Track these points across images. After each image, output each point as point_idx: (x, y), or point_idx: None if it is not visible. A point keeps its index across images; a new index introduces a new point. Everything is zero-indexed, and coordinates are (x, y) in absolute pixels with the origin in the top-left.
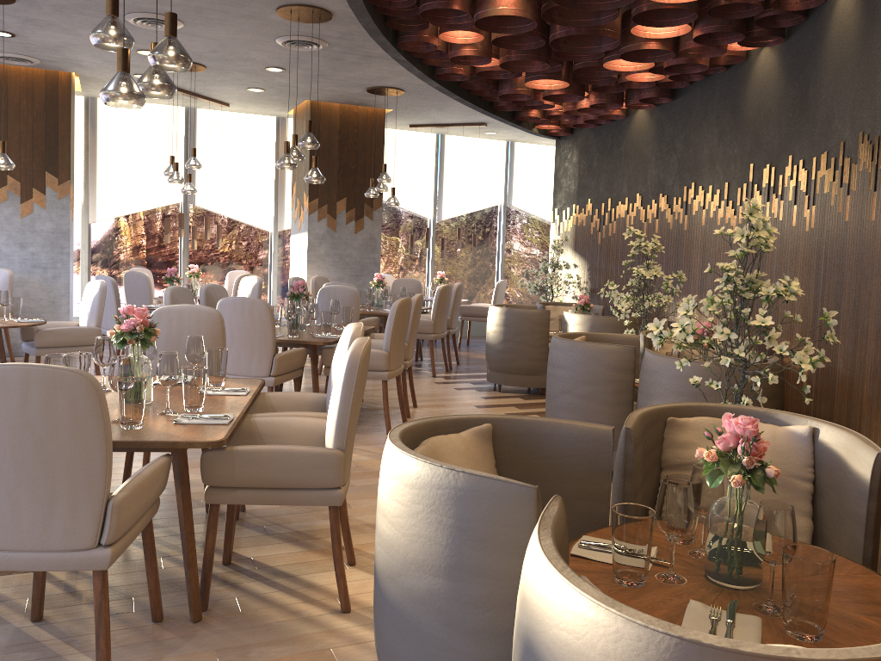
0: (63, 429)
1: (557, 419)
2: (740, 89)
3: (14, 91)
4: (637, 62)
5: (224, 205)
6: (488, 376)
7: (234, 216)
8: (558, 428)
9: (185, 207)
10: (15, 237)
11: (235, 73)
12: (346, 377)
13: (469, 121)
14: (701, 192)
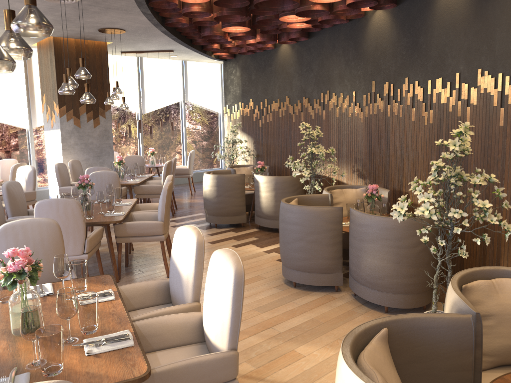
0: None
1: (427, 313)
2: (360, 34)
3: None
4: (304, 17)
5: None
6: (207, 219)
7: None
8: (433, 321)
9: None
10: None
11: None
12: (235, 292)
13: (162, 49)
14: (334, 96)
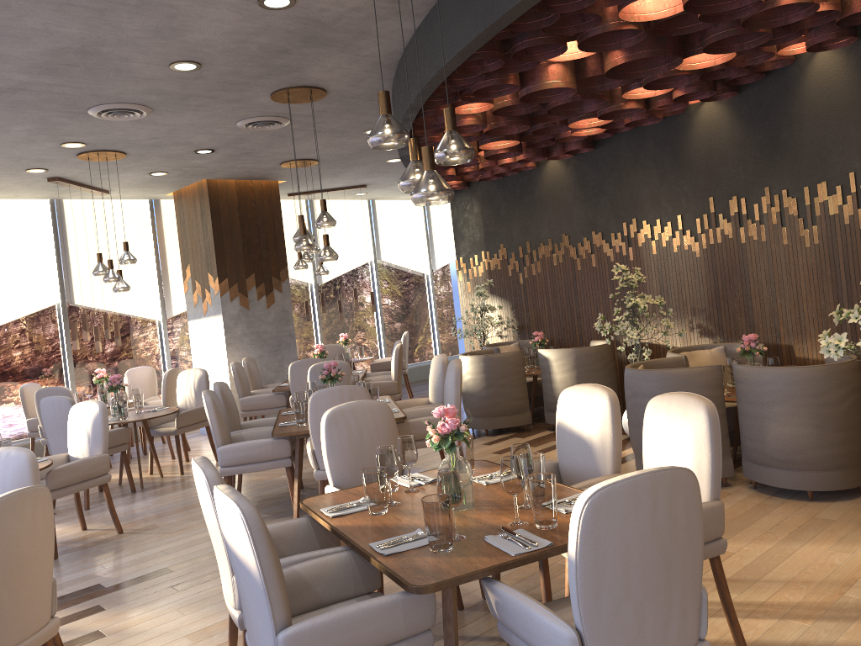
0: (680, 529)
1: None
2: (680, 136)
3: None
4: (606, 120)
5: (106, 299)
6: (472, 423)
7: (119, 309)
8: None
9: (64, 308)
10: None
11: (153, 158)
12: (712, 431)
13: (351, 185)
14: (646, 226)
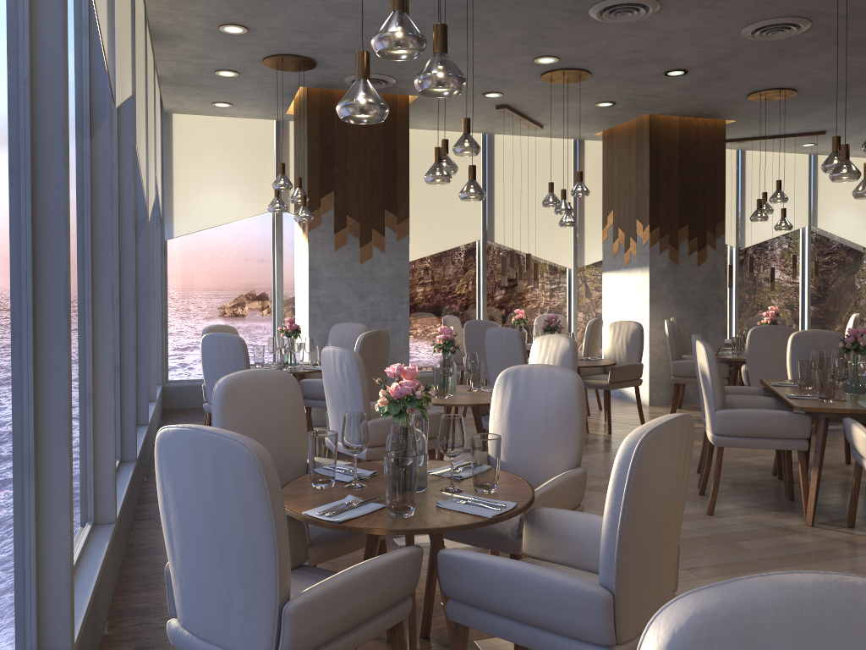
0: None
1: None
2: None
3: None
4: None
5: (523, 241)
6: None
7: (533, 253)
8: None
9: (484, 245)
10: (354, 285)
11: (613, 82)
12: None
13: (807, 131)
14: None
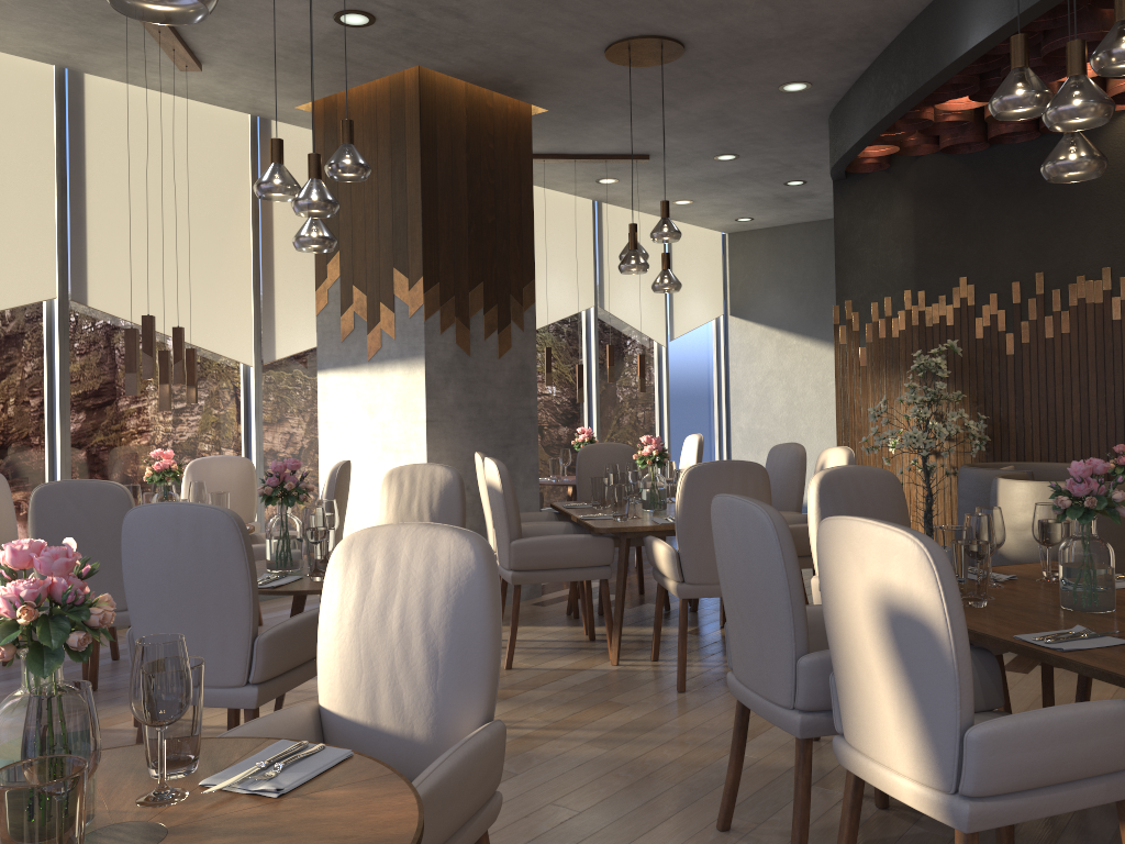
0: None
1: None
2: None
3: None
4: None
5: (152, 306)
6: None
7: None
8: None
9: (63, 312)
10: None
11: None
12: None
13: (627, 151)
14: None
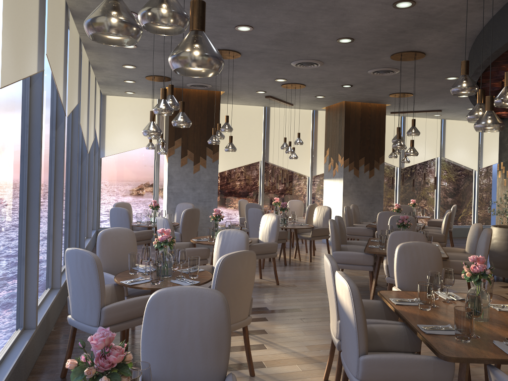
0: None
1: None
2: None
3: (192, 103)
4: None
5: (283, 161)
6: (493, 271)
7: (289, 168)
8: None
9: (263, 163)
10: (190, 184)
11: (318, 88)
12: None
13: (431, 109)
14: None
